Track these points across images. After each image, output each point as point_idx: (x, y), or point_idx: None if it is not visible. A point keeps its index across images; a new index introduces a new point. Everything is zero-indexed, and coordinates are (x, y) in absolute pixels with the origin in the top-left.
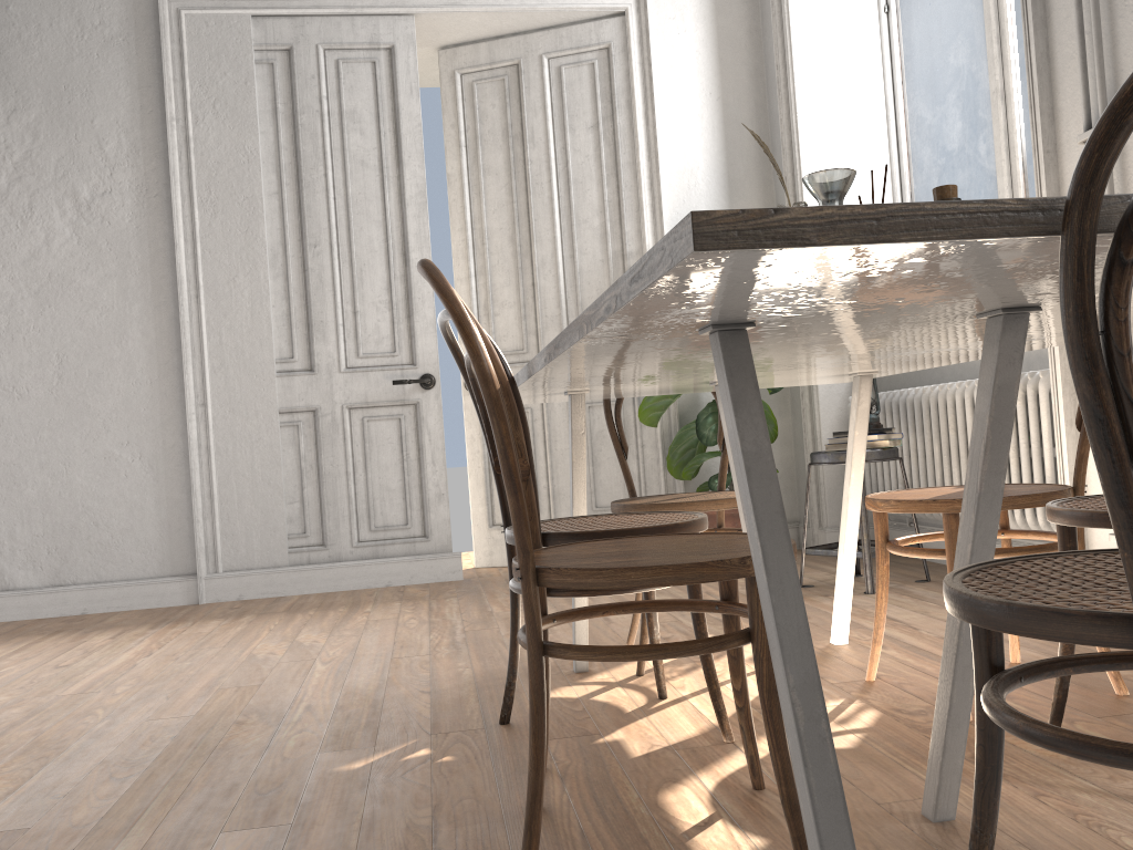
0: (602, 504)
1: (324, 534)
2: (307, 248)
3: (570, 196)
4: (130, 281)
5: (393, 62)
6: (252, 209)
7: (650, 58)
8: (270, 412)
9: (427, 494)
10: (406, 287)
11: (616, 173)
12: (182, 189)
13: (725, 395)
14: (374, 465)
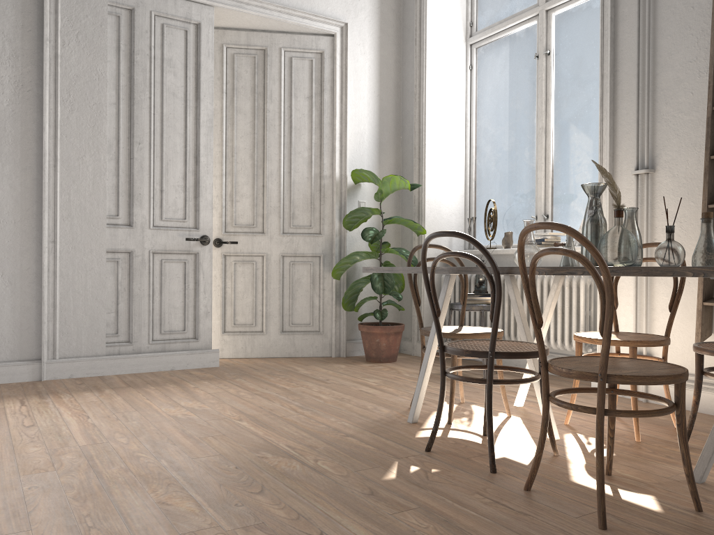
0: (295, 322)
1: (130, 334)
2: (134, 144)
3: (291, 136)
4: (4, 148)
5: (198, 33)
6: (99, 112)
7: (346, 65)
8: (101, 251)
9: (199, 311)
10: (195, 178)
11: (320, 127)
12: (49, 90)
13: None
14: (166, 291)
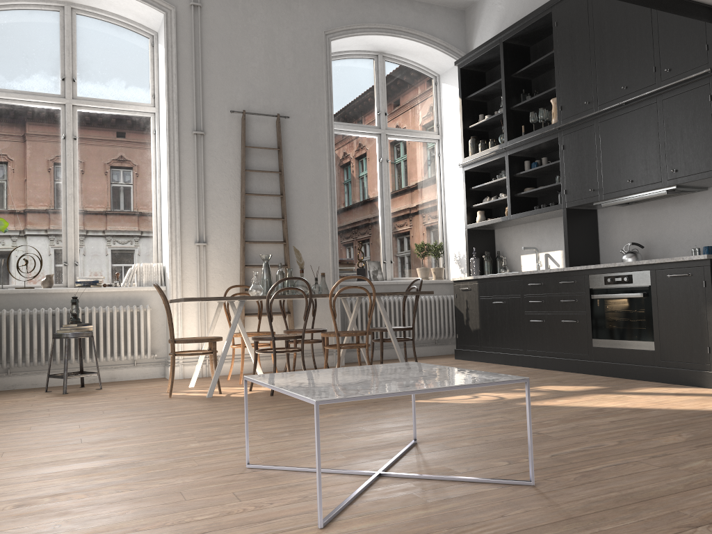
0: None
1: None
2: None
3: None
4: None
5: None
6: None
7: None
8: None
9: None
10: None
11: None
12: None
13: (381, 305)
14: None
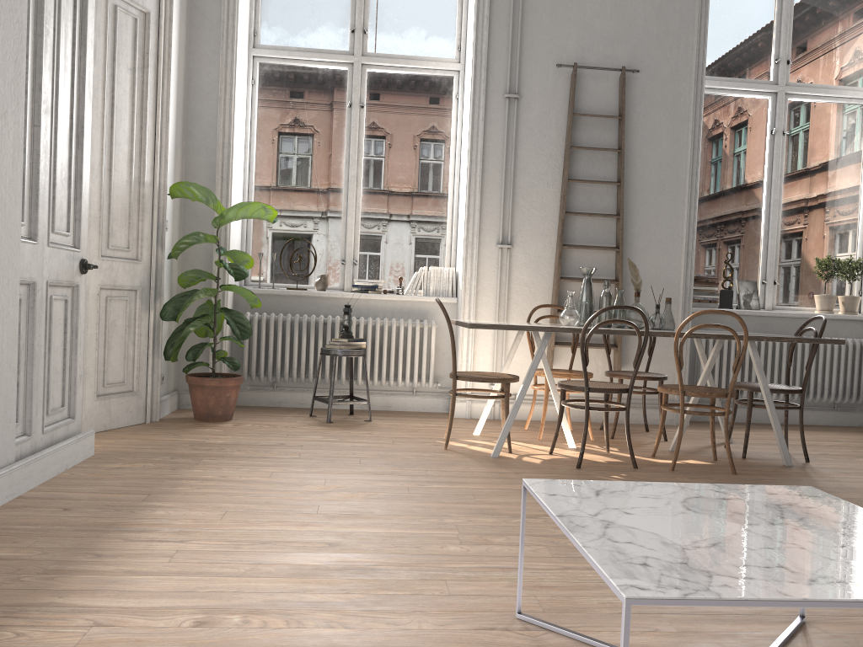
0: (110, 381)
1: (28, 421)
2: (41, 102)
3: (113, 119)
4: None
5: None
6: (21, 38)
7: (170, 40)
8: (15, 282)
9: (77, 375)
10: (76, 169)
11: (141, 115)
12: None
13: (755, 354)
14: (52, 346)
